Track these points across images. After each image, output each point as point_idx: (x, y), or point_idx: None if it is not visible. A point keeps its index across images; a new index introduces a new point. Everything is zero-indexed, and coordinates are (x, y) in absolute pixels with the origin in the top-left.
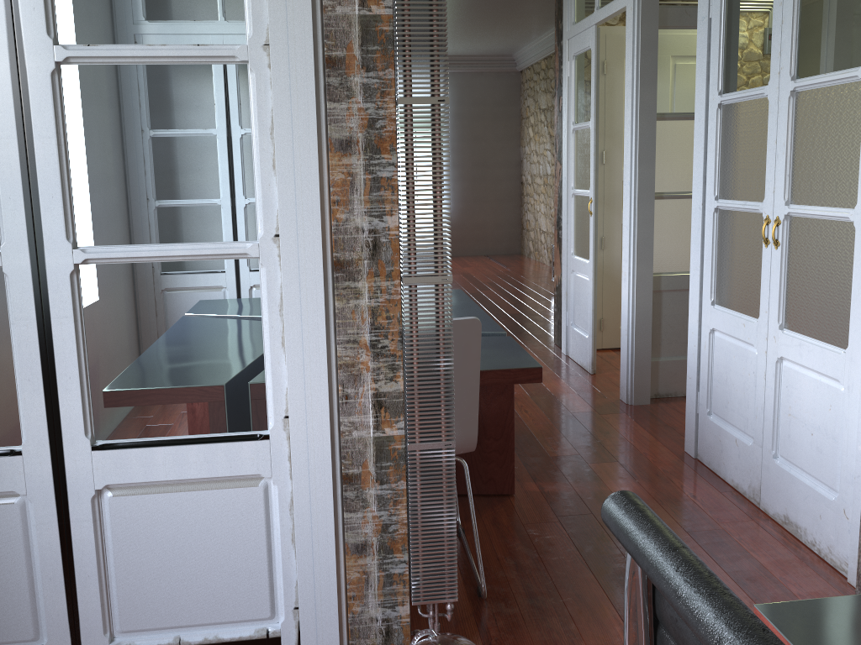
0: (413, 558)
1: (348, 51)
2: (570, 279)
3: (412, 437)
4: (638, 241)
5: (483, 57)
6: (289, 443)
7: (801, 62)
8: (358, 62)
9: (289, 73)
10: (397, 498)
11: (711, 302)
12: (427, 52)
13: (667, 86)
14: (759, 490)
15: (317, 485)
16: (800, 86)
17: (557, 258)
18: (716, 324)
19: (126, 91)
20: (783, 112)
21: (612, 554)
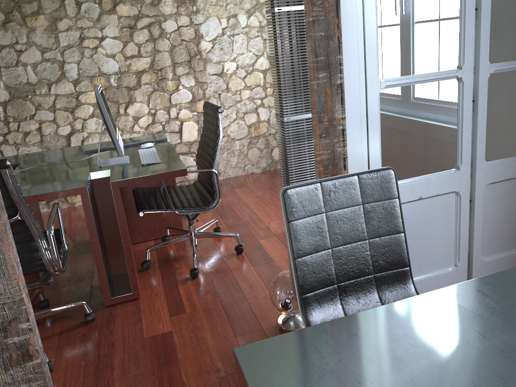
0: None
1: None
2: None
3: None
4: None
5: None
6: None
7: None
8: None
9: None
10: None
11: None
12: None
13: None
14: None
15: None
16: None
17: None
18: None
19: None
20: None
21: None
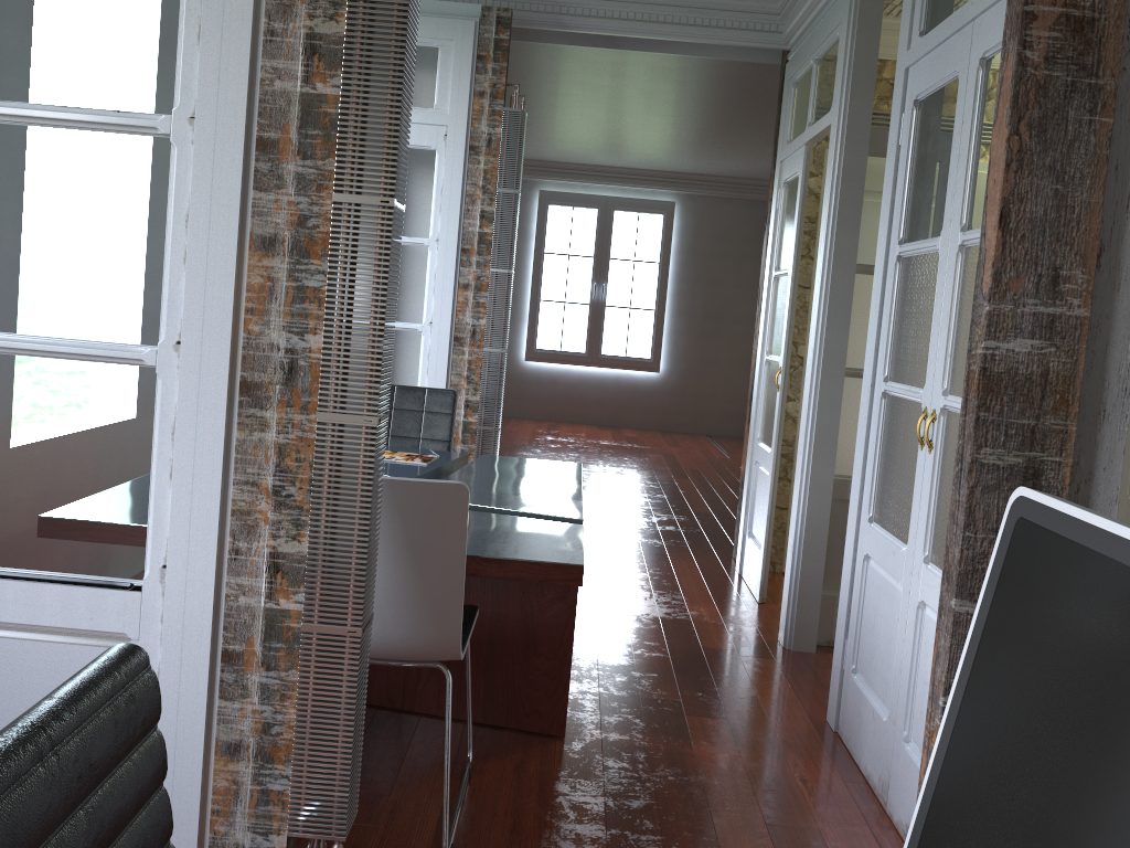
0: (293, 772)
1: (283, 133)
2: (753, 472)
3: (308, 614)
4: (817, 429)
5: (732, 179)
6: (165, 600)
7: (973, 209)
8: (294, 147)
9: (214, 153)
10: (285, 691)
11: (869, 518)
12: (373, 142)
13: (878, 230)
14: (888, 785)
15: (191, 658)
16: (968, 239)
17: (745, 443)
18: (870, 549)
19: (32, 156)
20: (950, 272)
21: (648, 835)
